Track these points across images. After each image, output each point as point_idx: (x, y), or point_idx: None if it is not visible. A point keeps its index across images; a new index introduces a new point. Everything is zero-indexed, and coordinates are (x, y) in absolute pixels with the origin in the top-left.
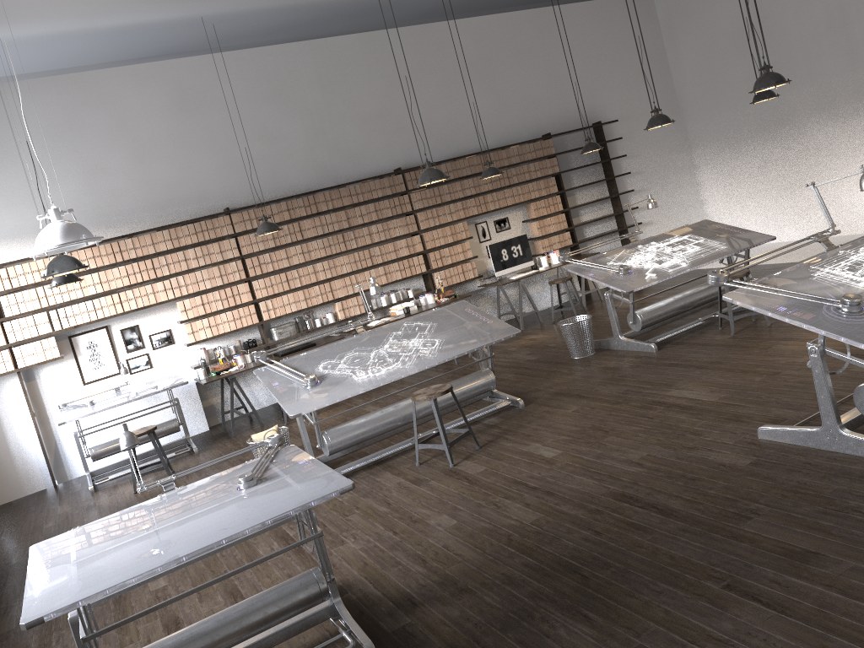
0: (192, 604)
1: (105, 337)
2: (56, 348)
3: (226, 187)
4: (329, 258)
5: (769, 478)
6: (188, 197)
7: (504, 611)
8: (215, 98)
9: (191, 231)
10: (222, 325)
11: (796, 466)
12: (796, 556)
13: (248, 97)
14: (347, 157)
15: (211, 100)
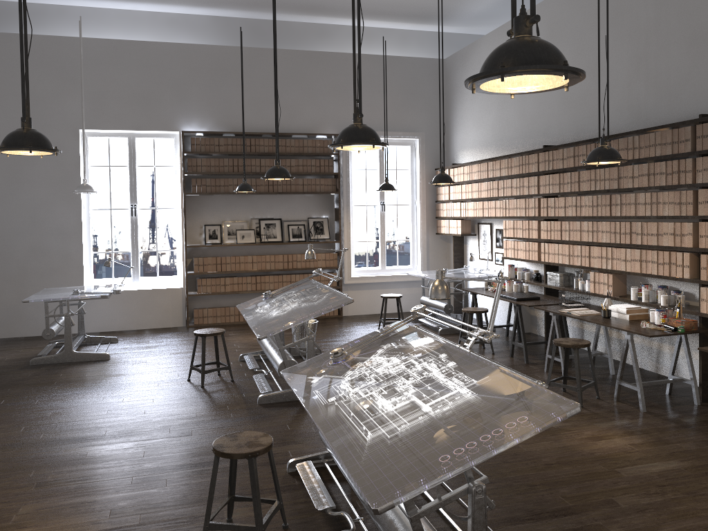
0: (160, 346)
1: (489, 231)
2: (460, 227)
3: (561, 124)
4: (619, 220)
5: None
6: (539, 131)
7: (3, 378)
8: (569, 30)
9: (517, 163)
10: (520, 251)
11: None
12: None
13: (591, 25)
14: (663, 94)
15: (566, 33)
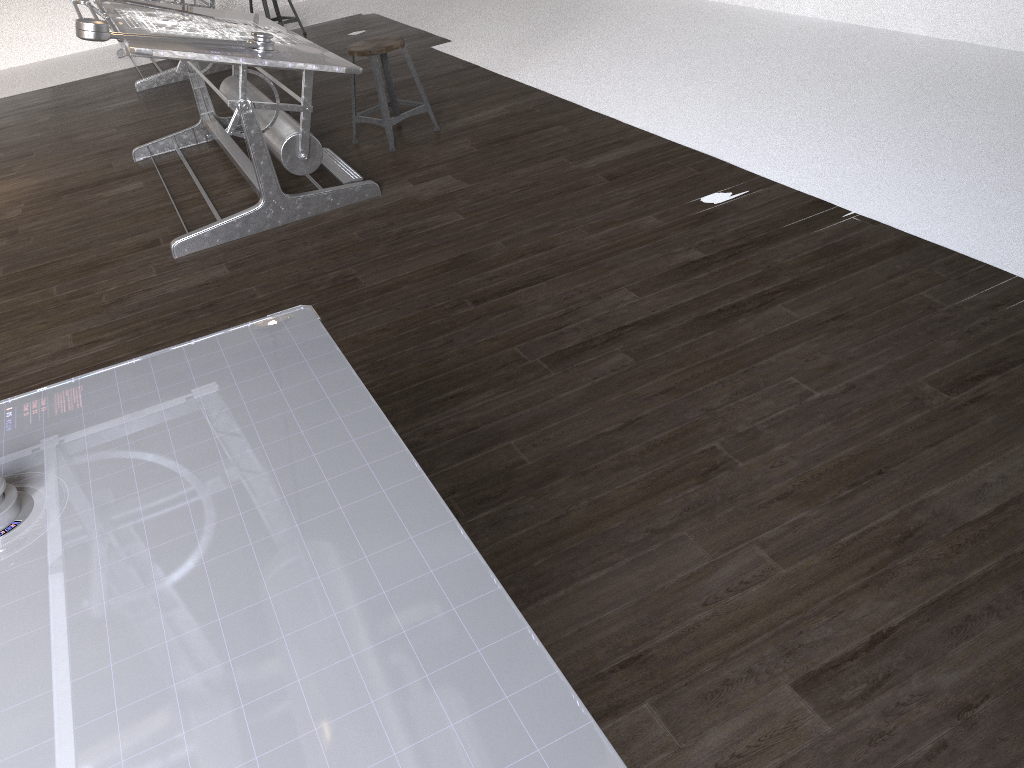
0: None
1: None
2: None
3: None
4: None
5: (284, 262)
6: None
7: None
8: None
9: None
10: None
11: (279, 246)
12: (458, 264)
13: None
14: None
15: None
